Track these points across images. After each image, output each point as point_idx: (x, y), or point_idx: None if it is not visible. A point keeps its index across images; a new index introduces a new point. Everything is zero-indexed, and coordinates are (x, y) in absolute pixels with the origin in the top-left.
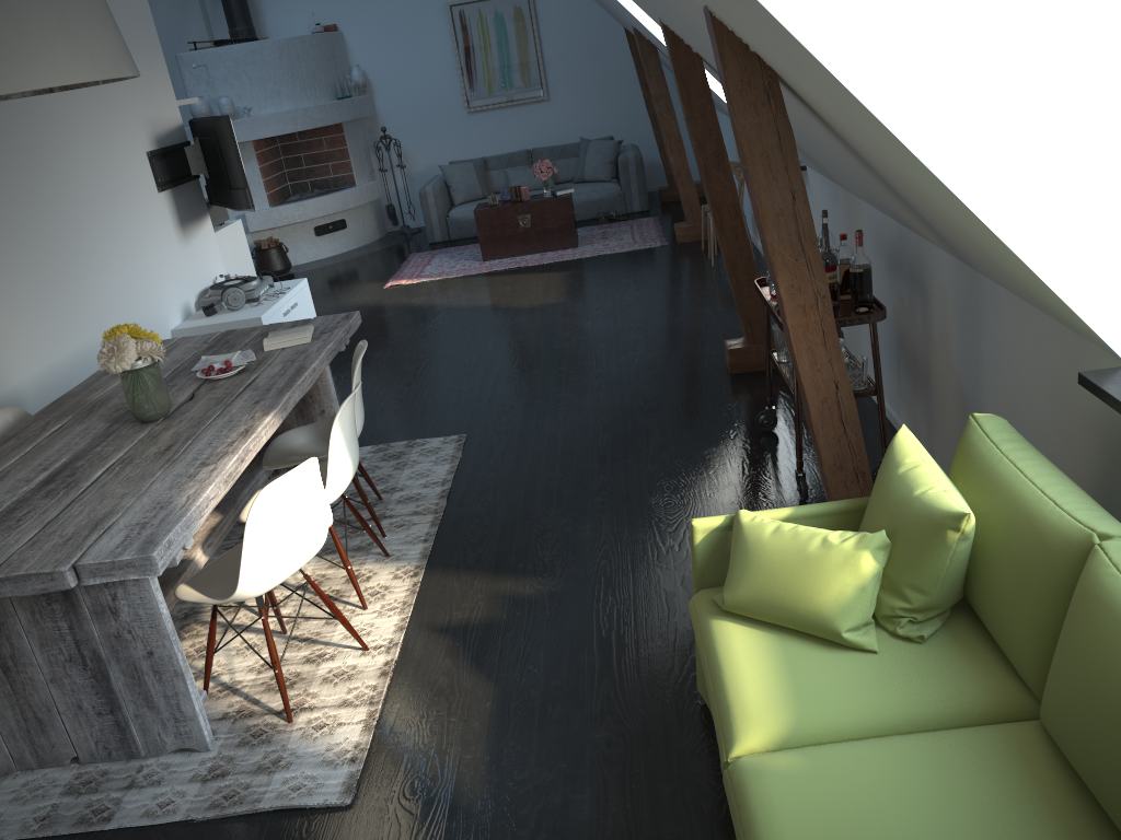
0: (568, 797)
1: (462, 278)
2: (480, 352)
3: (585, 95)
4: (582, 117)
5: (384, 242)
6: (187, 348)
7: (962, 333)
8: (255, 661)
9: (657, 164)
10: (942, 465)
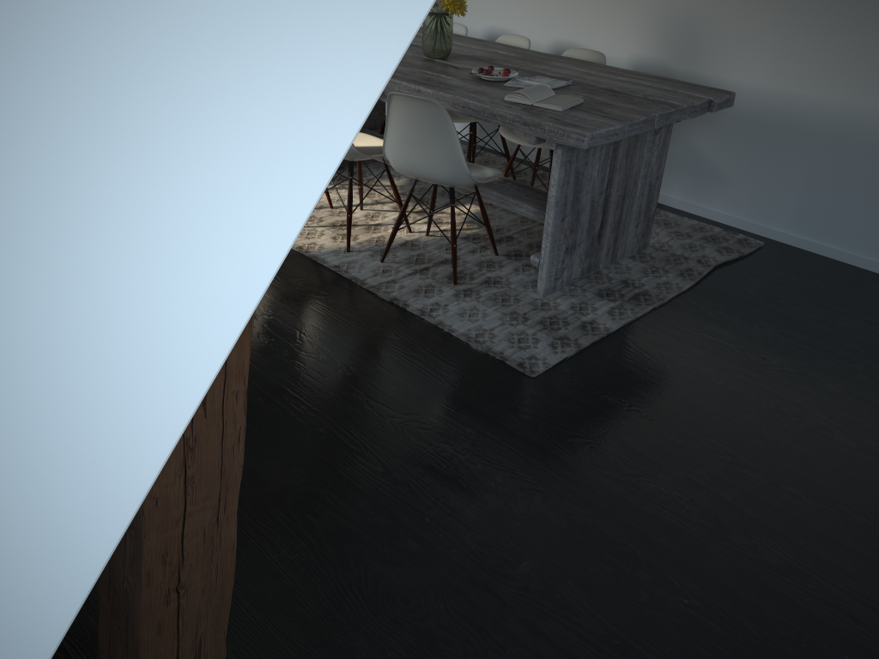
0: None
1: None
2: None
3: None
4: None
5: None
6: (641, 90)
7: None
8: (322, 197)
9: None
10: None
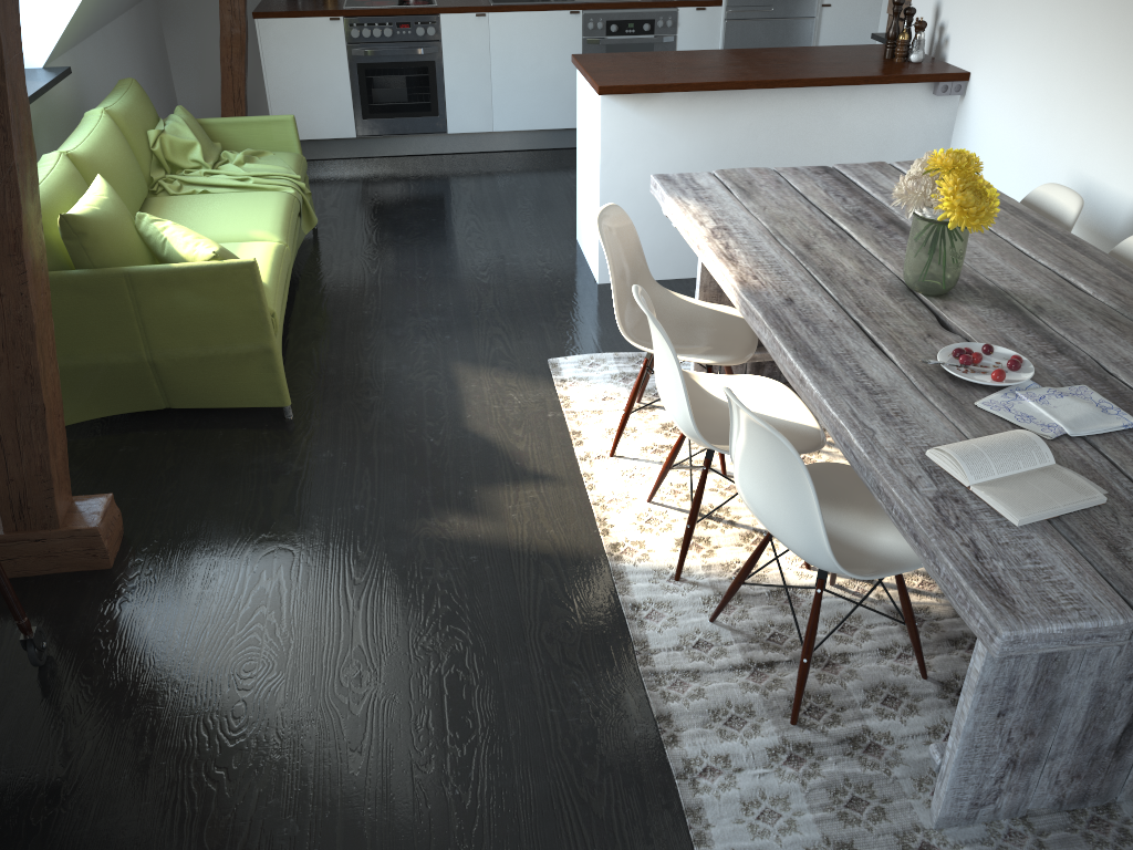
0: (396, 367)
1: None
2: None
3: None
4: None
5: None
6: None
7: None
8: None
9: None
10: None
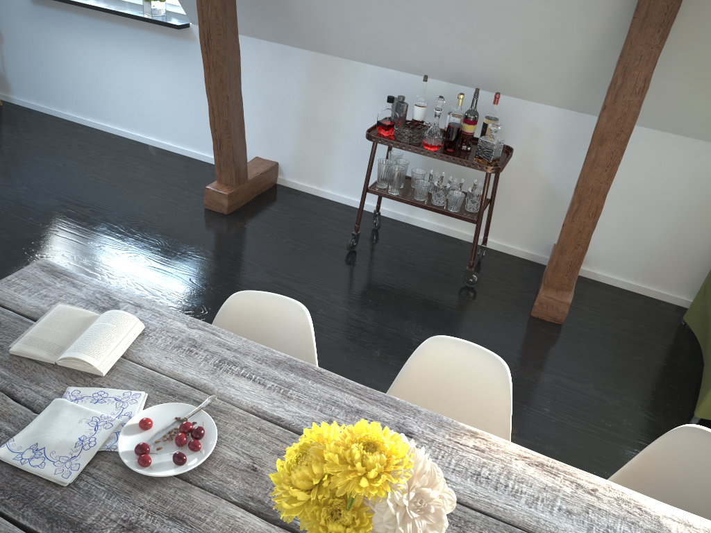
0: None
1: None
2: None
3: None
4: None
5: None
6: None
7: (564, 155)
8: None
9: None
10: (497, 236)
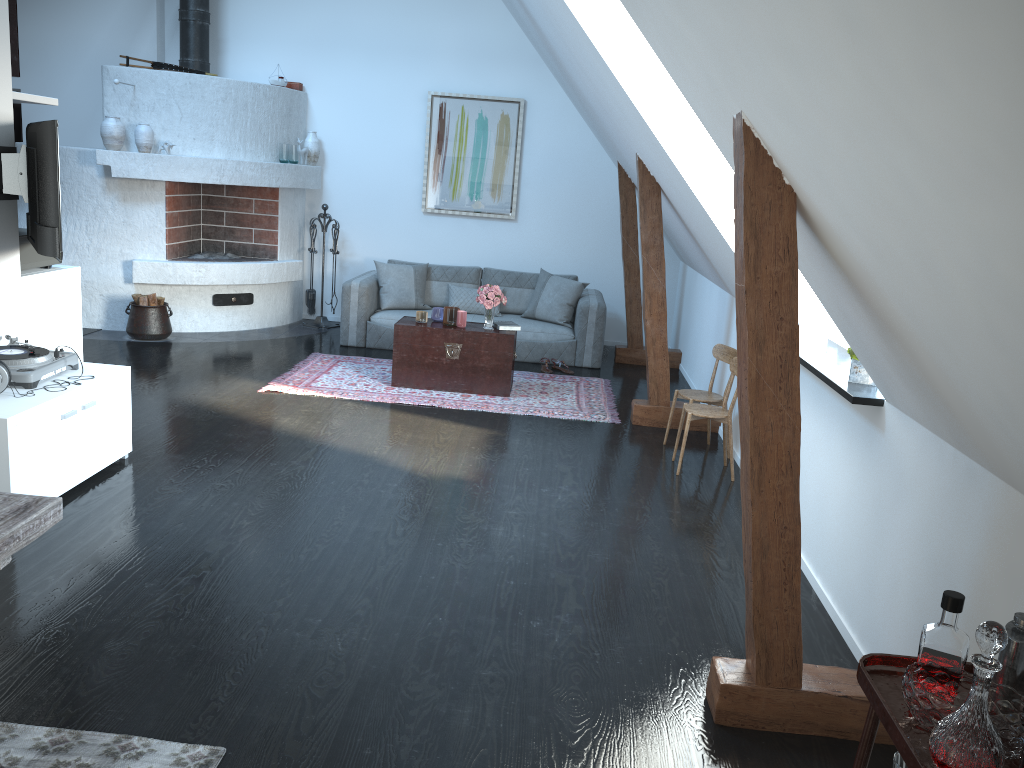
0: None
1: (357, 403)
2: (329, 542)
3: (556, 225)
4: (548, 248)
5: (293, 329)
6: None
7: None
8: None
9: (618, 317)
10: None
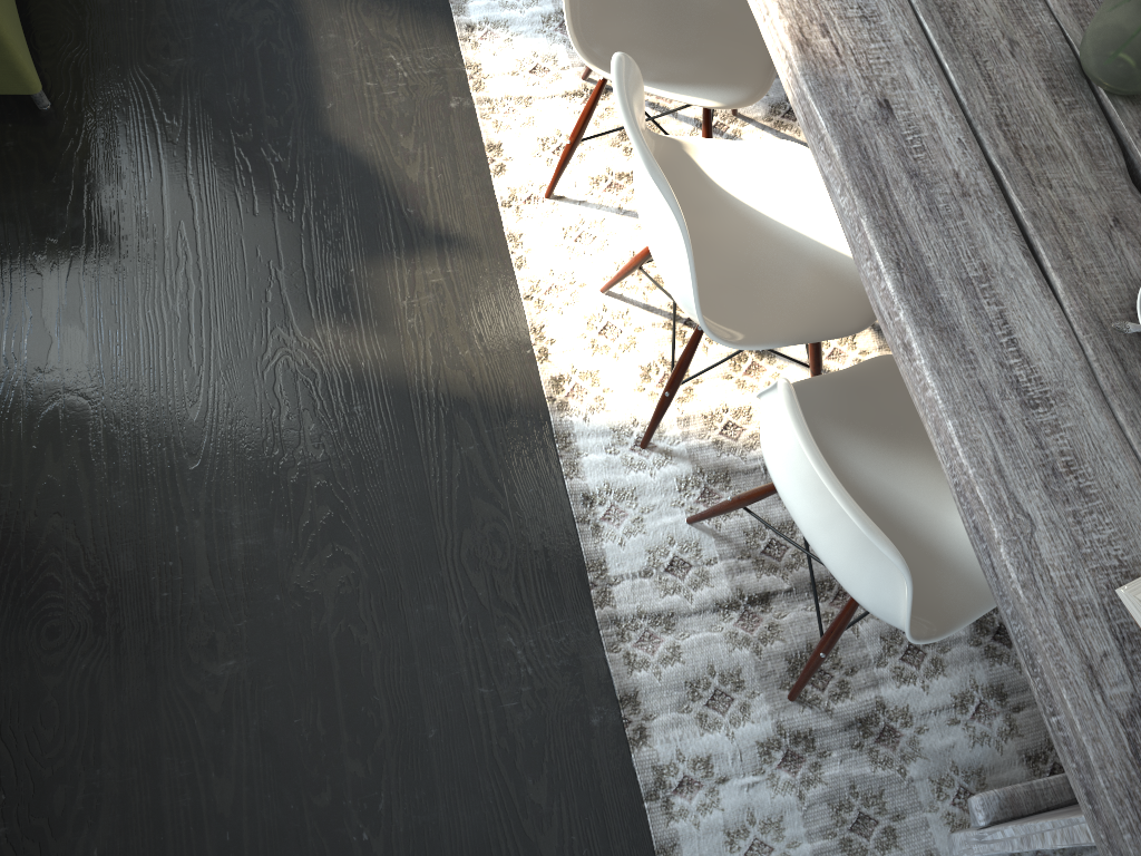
0: None
1: None
2: None
3: None
4: None
5: None
6: None
7: None
8: None
9: None
10: None
